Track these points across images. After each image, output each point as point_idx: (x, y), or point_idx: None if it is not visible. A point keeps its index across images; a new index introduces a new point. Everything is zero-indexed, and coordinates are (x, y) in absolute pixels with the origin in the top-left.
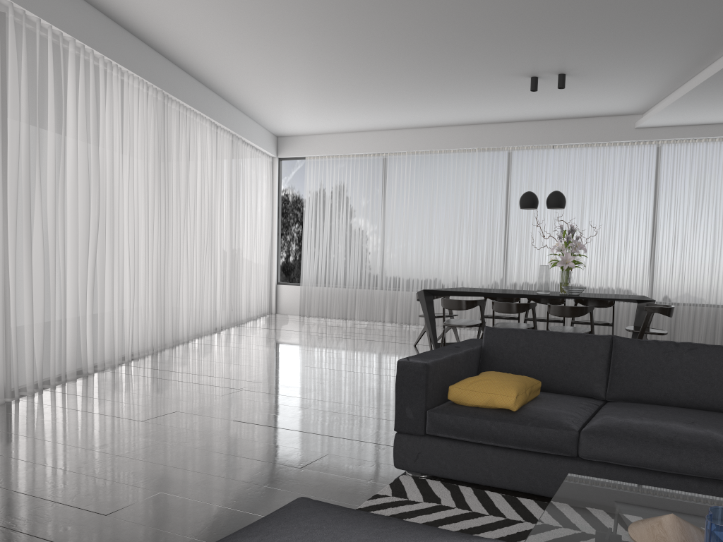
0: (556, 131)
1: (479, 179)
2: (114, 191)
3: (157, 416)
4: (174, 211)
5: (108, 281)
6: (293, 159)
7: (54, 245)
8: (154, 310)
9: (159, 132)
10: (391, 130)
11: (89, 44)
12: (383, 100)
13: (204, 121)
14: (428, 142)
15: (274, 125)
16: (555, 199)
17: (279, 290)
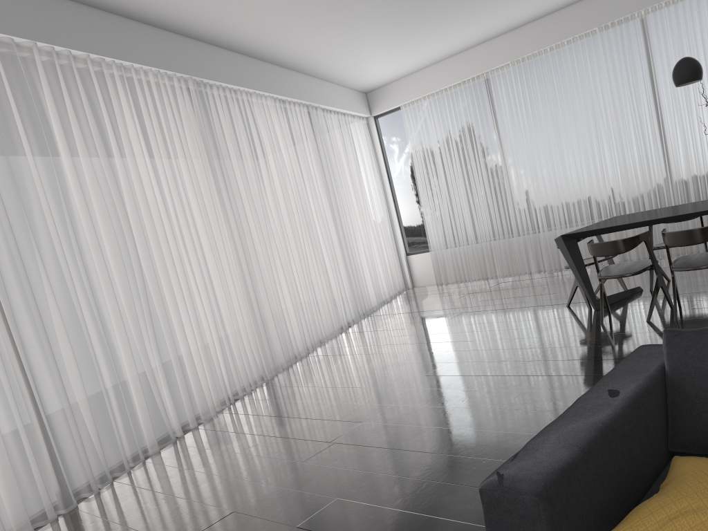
0: None
1: (609, 67)
2: (152, 215)
3: (205, 527)
4: (248, 214)
5: (175, 323)
6: (388, 112)
7: (78, 306)
8: (250, 335)
9: (202, 127)
10: (486, 42)
11: (59, 44)
12: (458, 3)
13: (263, 99)
14: (533, 42)
15: (354, 80)
16: None
17: (410, 261)
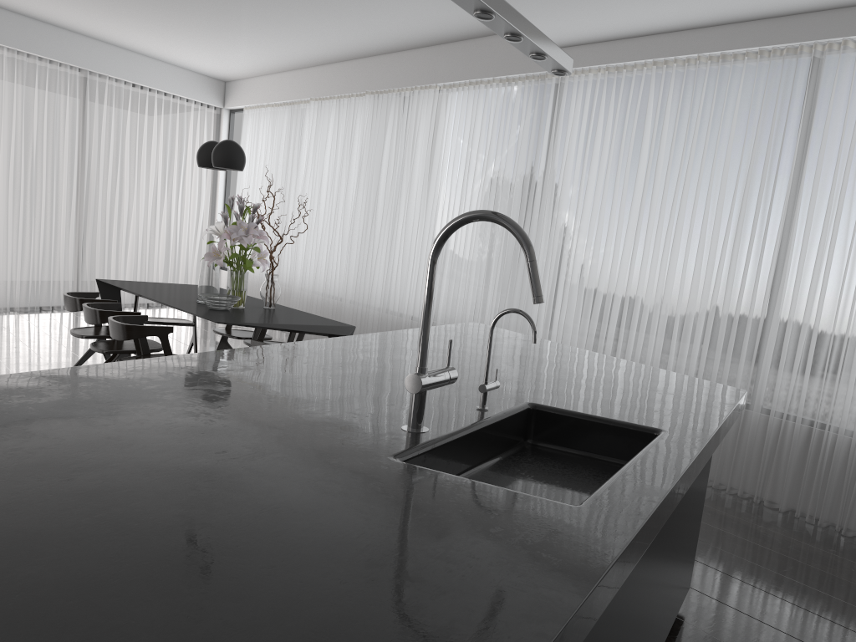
0: (442, 63)
1: (364, 138)
2: None
3: None
4: None
5: None
6: (239, 110)
7: None
8: None
9: None
10: (303, 69)
11: None
12: (175, 14)
13: None
14: (330, 85)
15: (179, 62)
16: (214, 152)
17: (220, 276)
